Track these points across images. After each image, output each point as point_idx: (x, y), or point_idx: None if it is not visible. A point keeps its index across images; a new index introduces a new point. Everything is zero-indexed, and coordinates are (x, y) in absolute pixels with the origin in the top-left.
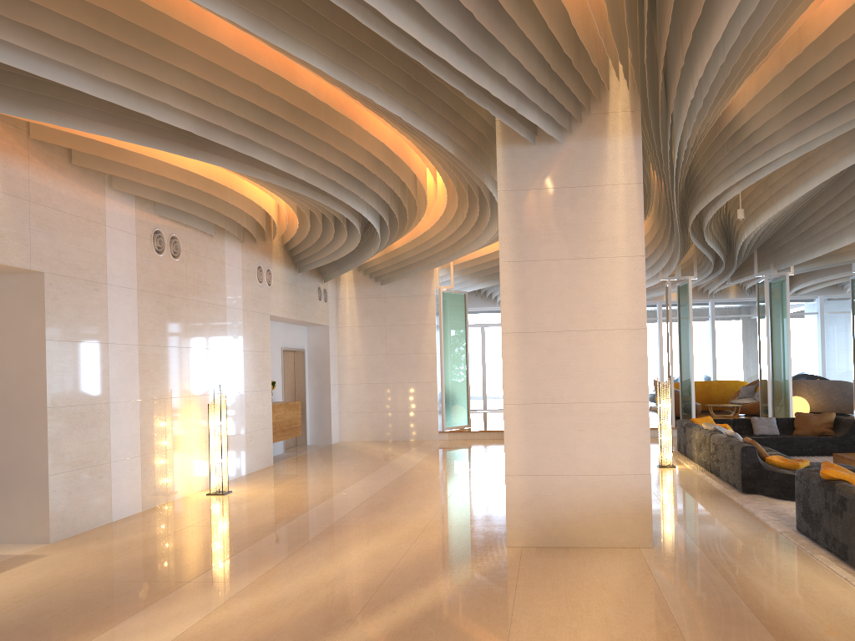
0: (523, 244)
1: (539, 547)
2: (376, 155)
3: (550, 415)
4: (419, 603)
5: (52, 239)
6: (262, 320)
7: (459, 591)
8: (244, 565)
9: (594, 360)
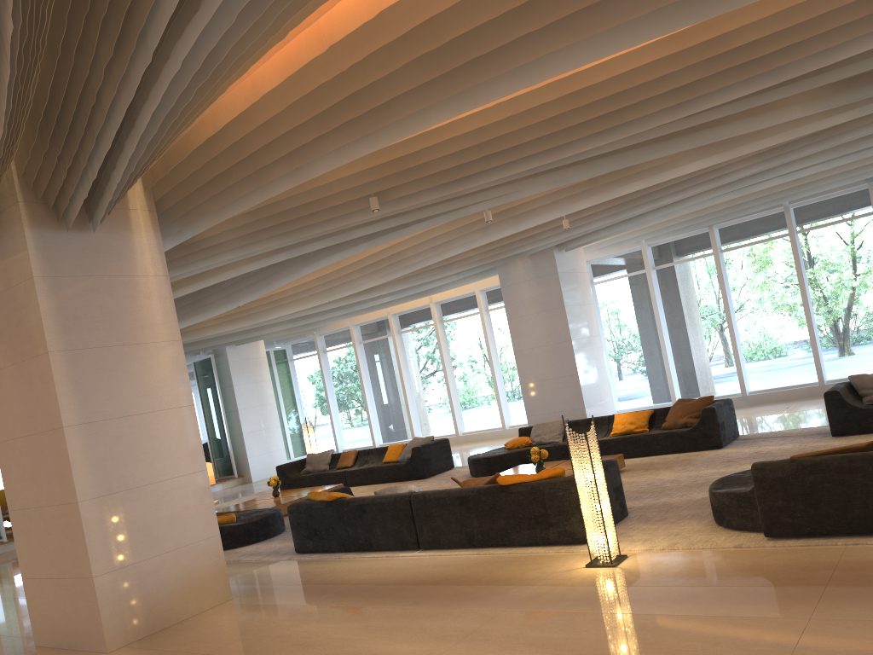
0: (71, 332)
1: (140, 639)
2: None
3: (127, 502)
4: None
5: None
6: None
7: None
8: None
9: (157, 440)
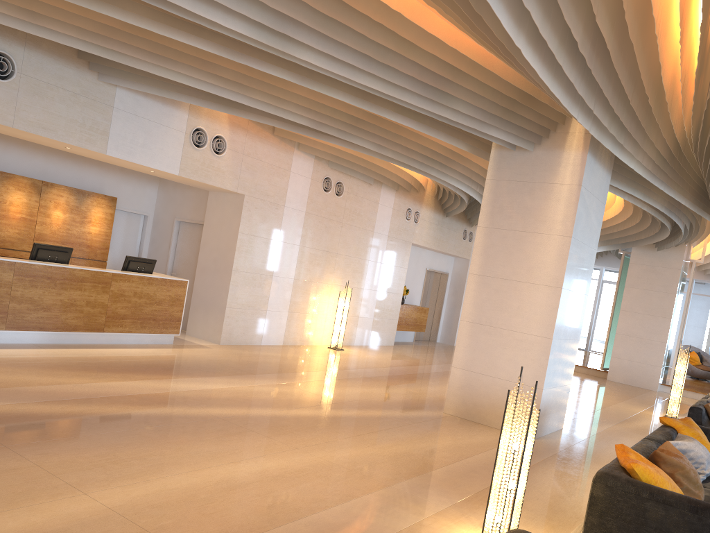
0: (494, 217)
1: (462, 418)
2: (443, 145)
3: (487, 333)
4: (343, 413)
5: (253, 177)
6: (404, 246)
7: (373, 416)
8: (290, 377)
9: (522, 303)
